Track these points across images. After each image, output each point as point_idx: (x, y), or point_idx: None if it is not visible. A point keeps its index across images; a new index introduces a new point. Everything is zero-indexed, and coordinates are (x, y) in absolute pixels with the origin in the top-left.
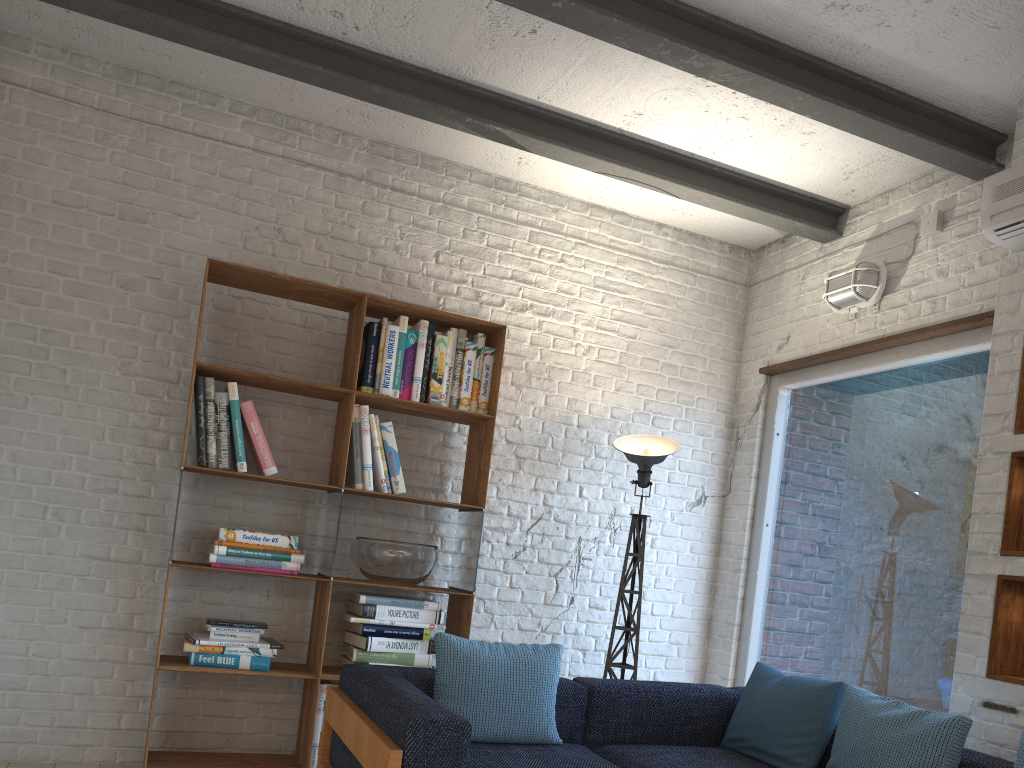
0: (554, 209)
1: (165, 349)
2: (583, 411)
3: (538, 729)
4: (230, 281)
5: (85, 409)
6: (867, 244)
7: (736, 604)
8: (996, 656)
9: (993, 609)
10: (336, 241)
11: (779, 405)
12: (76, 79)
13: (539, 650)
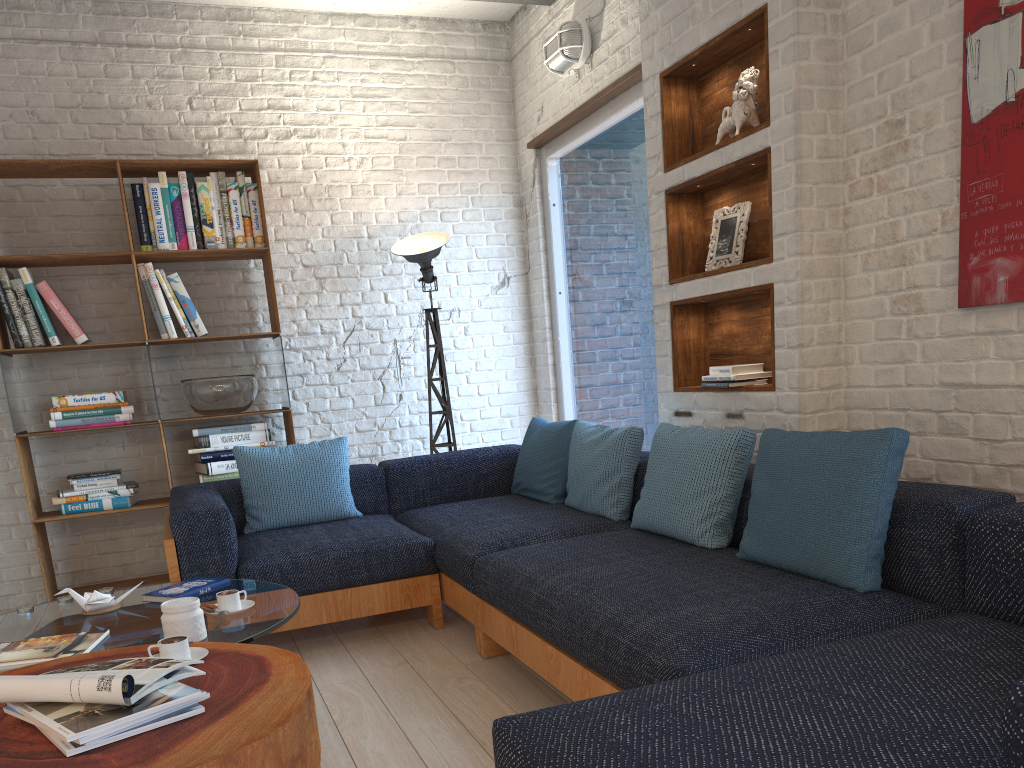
0: (294, 28)
1: None
2: (370, 222)
3: (335, 508)
4: None
5: None
6: (576, 1)
7: (549, 371)
8: (678, 372)
9: (671, 333)
10: (89, 111)
11: (550, 176)
12: None
13: (324, 444)
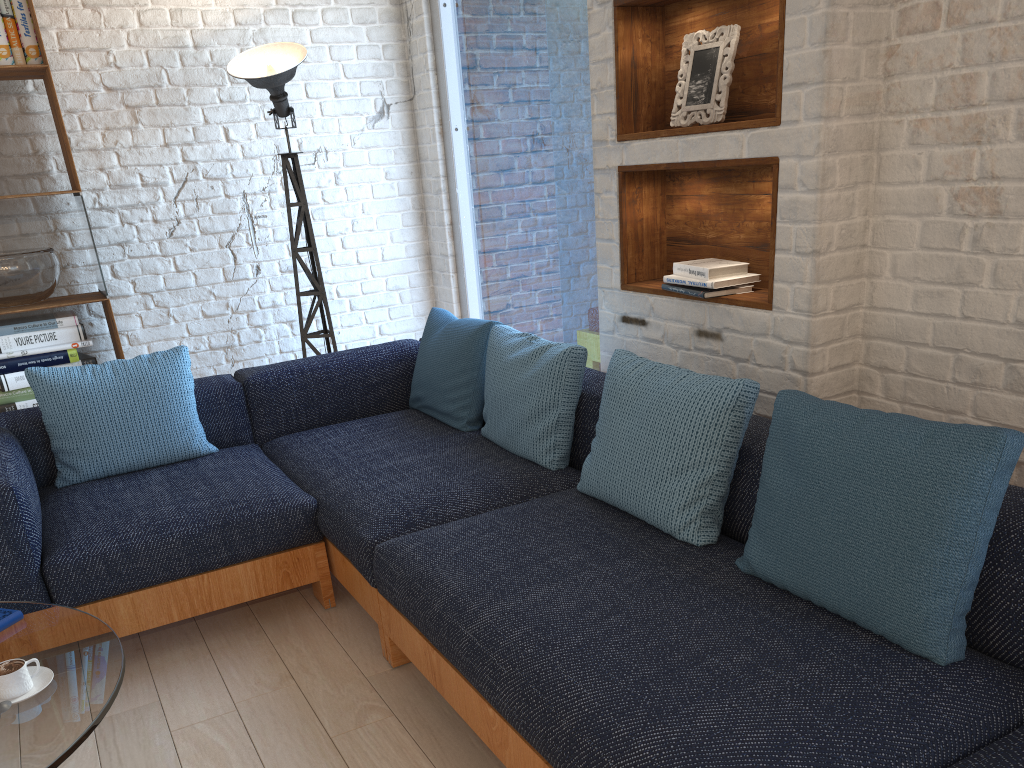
0: None
1: None
2: (196, 24)
3: (179, 446)
4: None
5: None
6: None
7: (445, 232)
8: (628, 264)
9: (619, 209)
10: None
11: None
12: None
13: (156, 360)
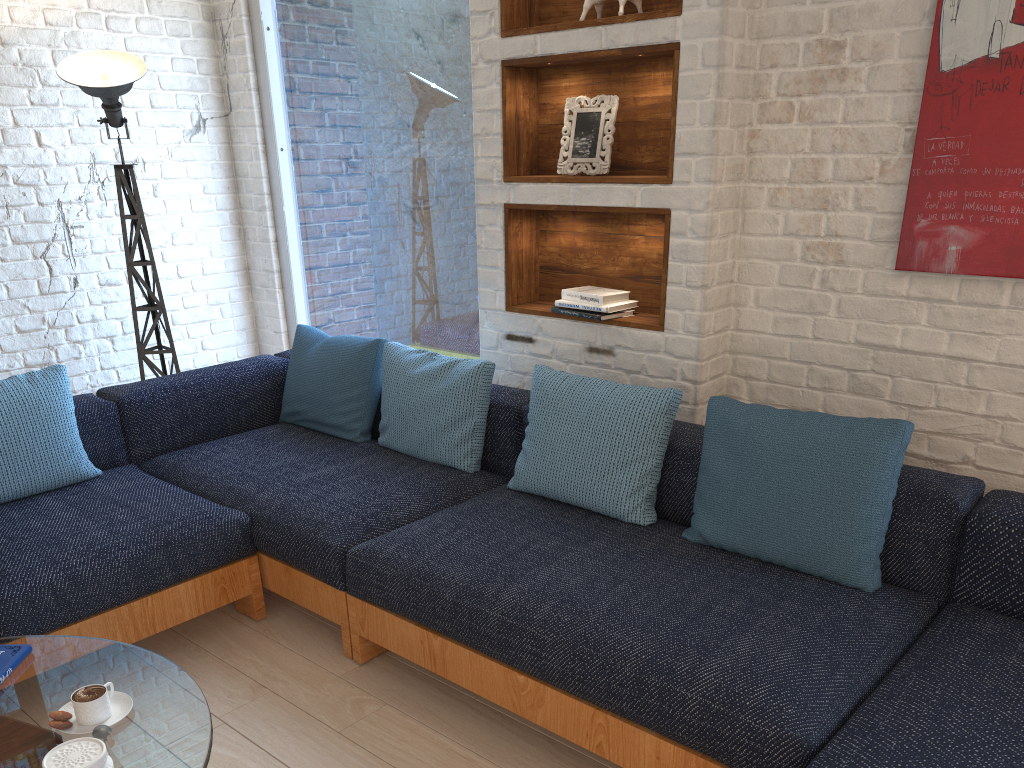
0: None
1: None
2: (2, 20)
3: (67, 470)
4: None
5: None
6: None
7: (270, 249)
8: (512, 288)
9: (504, 241)
10: None
11: None
12: None
13: (37, 381)
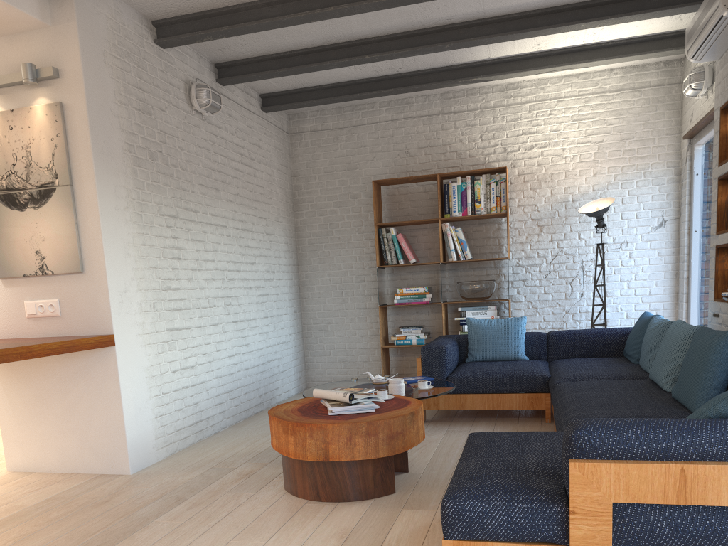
0: (541, 88)
1: (372, 219)
2: (574, 192)
3: (512, 353)
4: (387, 184)
5: (348, 251)
6: None
7: (683, 281)
8: (717, 289)
9: (715, 264)
10: (432, 148)
11: (696, 156)
12: (323, 120)
13: (512, 319)
